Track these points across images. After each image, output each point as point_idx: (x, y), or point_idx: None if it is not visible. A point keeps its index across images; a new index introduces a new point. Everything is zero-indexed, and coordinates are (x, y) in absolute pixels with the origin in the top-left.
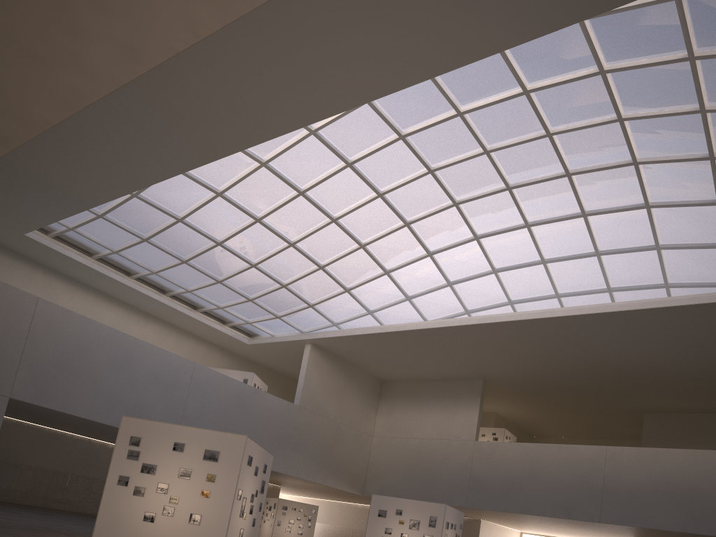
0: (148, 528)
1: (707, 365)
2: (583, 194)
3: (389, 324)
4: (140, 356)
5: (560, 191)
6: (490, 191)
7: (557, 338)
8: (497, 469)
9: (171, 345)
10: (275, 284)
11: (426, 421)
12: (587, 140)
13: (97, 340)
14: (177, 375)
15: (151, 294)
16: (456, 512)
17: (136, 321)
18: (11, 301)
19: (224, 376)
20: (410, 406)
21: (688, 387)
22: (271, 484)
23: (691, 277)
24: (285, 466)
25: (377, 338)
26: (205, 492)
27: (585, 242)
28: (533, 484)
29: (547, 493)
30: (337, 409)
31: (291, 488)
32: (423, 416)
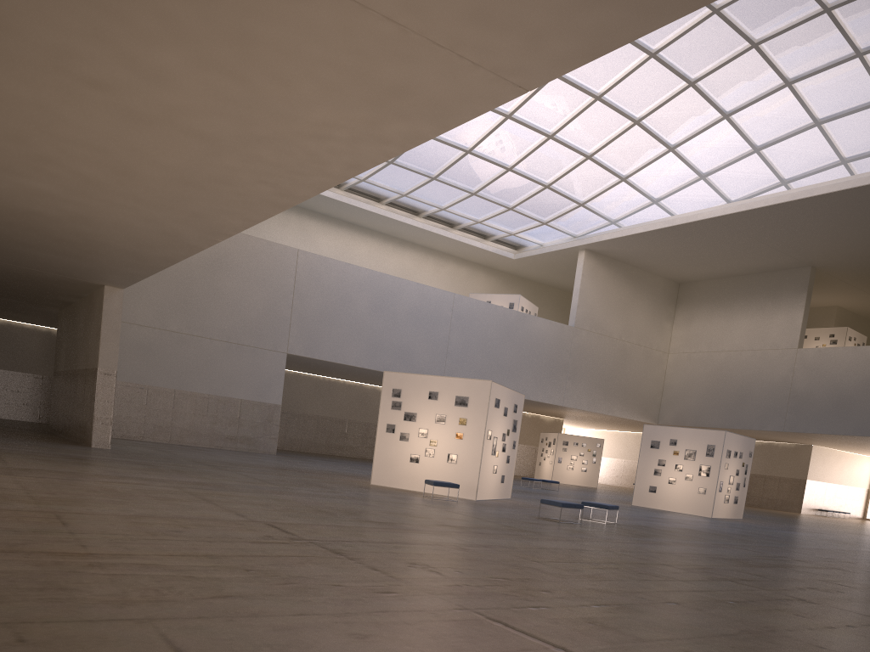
0: (414, 468)
1: None
2: None
3: (678, 214)
4: (399, 294)
5: None
6: (801, 18)
7: None
8: (825, 382)
9: (430, 272)
10: (536, 186)
11: (735, 328)
12: None
13: (356, 284)
14: (437, 310)
15: (403, 219)
16: (742, 439)
17: (392, 251)
18: (275, 257)
19: (486, 304)
20: (714, 312)
21: None
22: (552, 417)
23: None
24: (562, 398)
25: (664, 234)
26: (459, 434)
27: None
28: None
29: None
30: (621, 325)
31: (575, 420)
32: (731, 323)
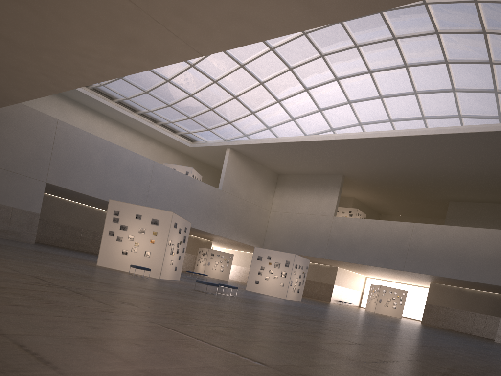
0: (124, 257)
1: (483, 171)
2: (405, 51)
3: (280, 137)
4: (120, 157)
5: (390, 49)
6: (344, 47)
7: (385, 151)
8: (345, 235)
9: (141, 146)
10: (205, 107)
11: (304, 202)
12: (405, 16)
13: (94, 146)
14: (143, 169)
15: (126, 113)
16: (303, 259)
17: (118, 131)
18: (42, 122)
19: (172, 170)
20: (295, 192)
21: (474, 185)
22: (206, 239)
23: (475, 112)
24: (212, 229)
25: (272, 146)
26: (152, 241)
27: (407, 85)
28: (366, 245)
29: (374, 252)
30: (247, 192)
31: (219, 243)
32: (303, 199)
